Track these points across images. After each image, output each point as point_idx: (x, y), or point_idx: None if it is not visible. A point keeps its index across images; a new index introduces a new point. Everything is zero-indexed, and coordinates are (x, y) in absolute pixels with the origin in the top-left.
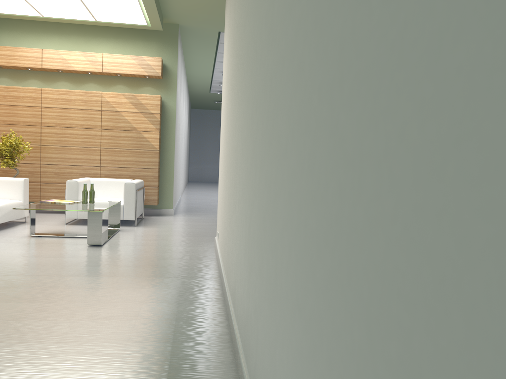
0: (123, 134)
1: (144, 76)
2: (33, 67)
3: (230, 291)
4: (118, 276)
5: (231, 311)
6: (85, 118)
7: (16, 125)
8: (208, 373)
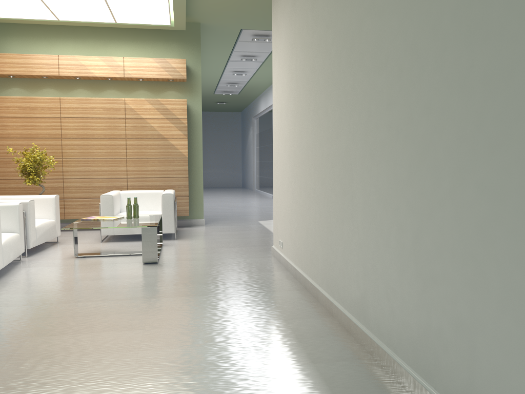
0: (150, 143)
1: (167, 80)
2: (50, 75)
3: (342, 304)
4: (200, 294)
5: (359, 325)
6: (108, 127)
7: (34, 138)
8: None
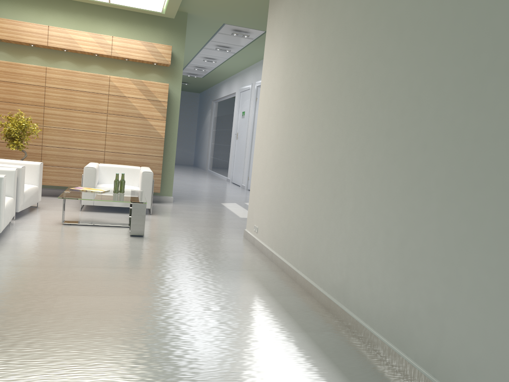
0: (130, 121)
1: (151, 63)
2: (38, 44)
3: (321, 286)
4: (193, 269)
5: (339, 305)
6: (91, 102)
7: (17, 104)
8: (360, 358)
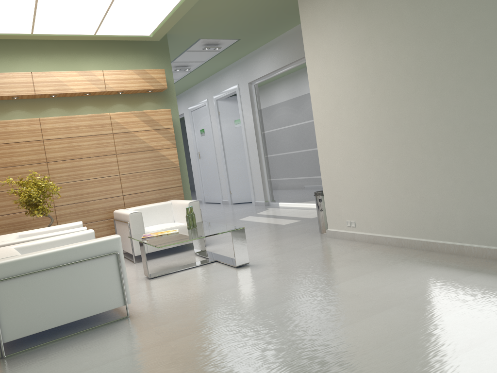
0: (141, 156)
1: (146, 91)
2: (25, 94)
3: None
4: (361, 274)
5: None
6: (96, 145)
7: (15, 166)
8: None
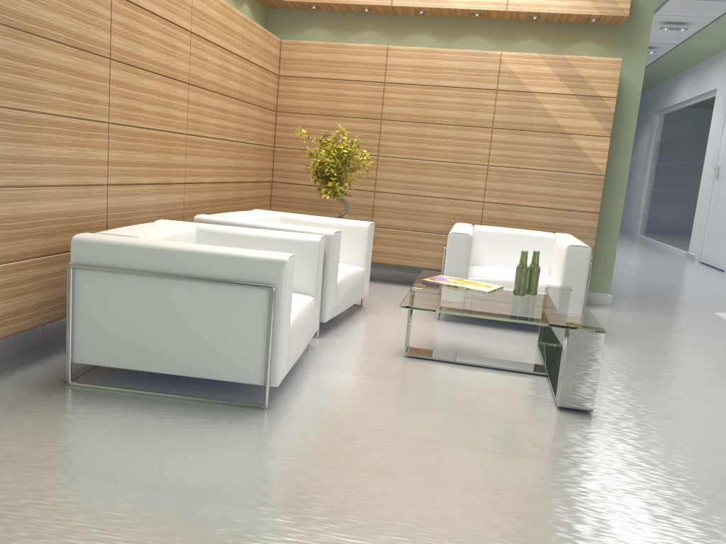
0: (535, 140)
1: (585, 19)
2: (376, 4)
3: None
4: None
5: None
6: (463, 106)
7: (337, 117)
8: None
